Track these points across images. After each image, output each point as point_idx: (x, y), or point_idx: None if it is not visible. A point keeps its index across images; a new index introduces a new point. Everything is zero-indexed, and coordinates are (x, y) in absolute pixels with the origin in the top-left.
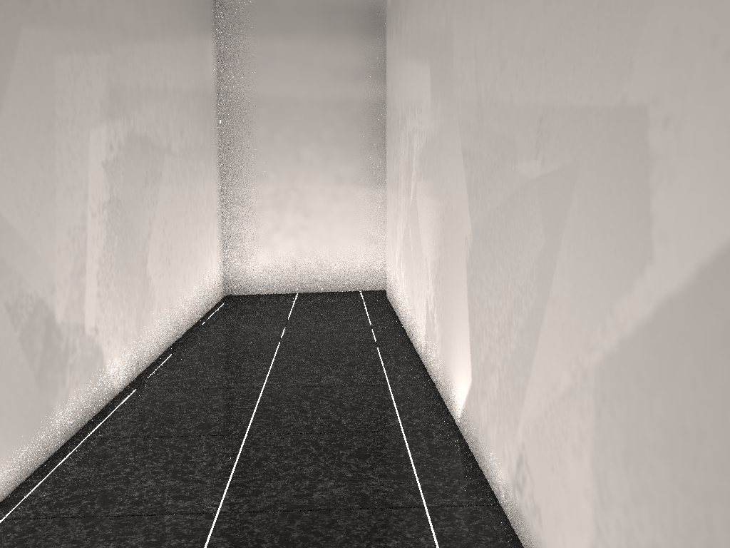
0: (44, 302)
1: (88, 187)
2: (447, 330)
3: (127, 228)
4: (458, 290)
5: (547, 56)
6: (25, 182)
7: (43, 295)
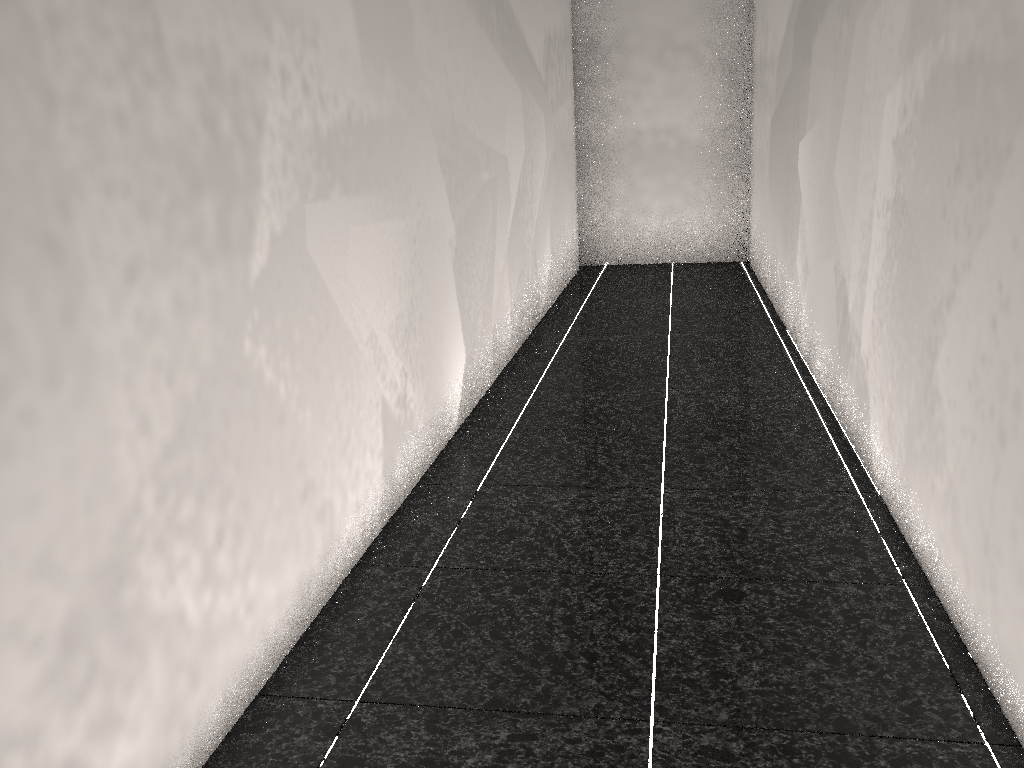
0: (845, 282)
1: (877, 176)
2: (434, 365)
3: (910, 257)
4: (446, 299)
5: (487, 122)
6: (846, 168)
7: (845, 275)
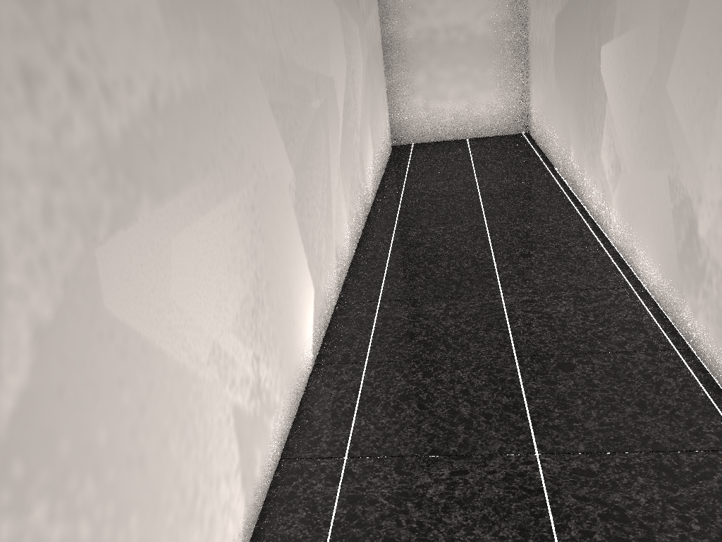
0: (691, 203)
1: None
2: (285, 323)
3: None
4: (291, 248)
5: (313, 49)
6: (691, 86)
7: (691, 196)
